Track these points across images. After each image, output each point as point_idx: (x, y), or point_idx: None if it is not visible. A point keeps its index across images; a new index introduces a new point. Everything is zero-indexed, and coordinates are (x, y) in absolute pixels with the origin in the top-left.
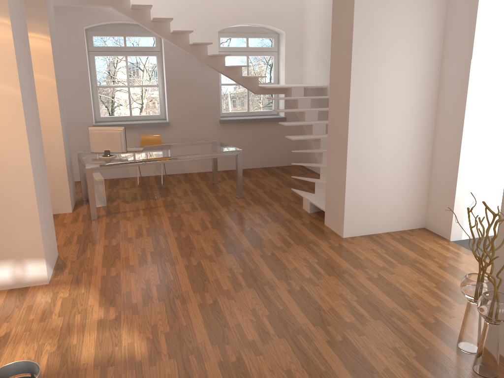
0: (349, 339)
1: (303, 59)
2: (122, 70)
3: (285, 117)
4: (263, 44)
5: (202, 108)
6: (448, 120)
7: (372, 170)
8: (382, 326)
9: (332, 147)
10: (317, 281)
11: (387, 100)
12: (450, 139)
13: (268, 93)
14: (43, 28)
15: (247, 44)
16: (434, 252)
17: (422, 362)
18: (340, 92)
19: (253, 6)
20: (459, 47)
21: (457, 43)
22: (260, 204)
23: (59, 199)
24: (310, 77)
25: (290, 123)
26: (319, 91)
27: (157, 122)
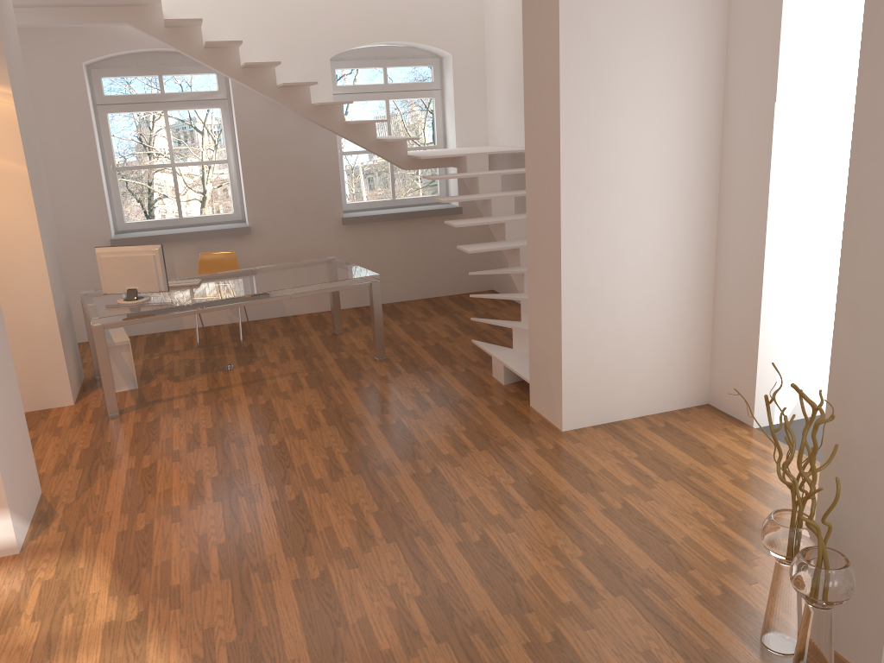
0: (565, 639)
1: (487, 101)
2: (164, 133)
3: (460, 208)
4: (417, 74)
5: (309, 197)
6: (740, 212)
7: (609, 308)
8: (626, 608)
9: (536, 269)
10: (512, 522)
11: (629, 180)
12: (745, 246)
13: (426, 166)
14: None
15: (385, 79)
16: (725, 452)
17: None
18: (544, 169)
19: (392, 10)
20: (754, 79)
21: (749, 73)
22: (417, 371)
23: (48, 383)
24: (501, 134)
25: (464, 221)
26: (517, 158)
27: (229, 228)
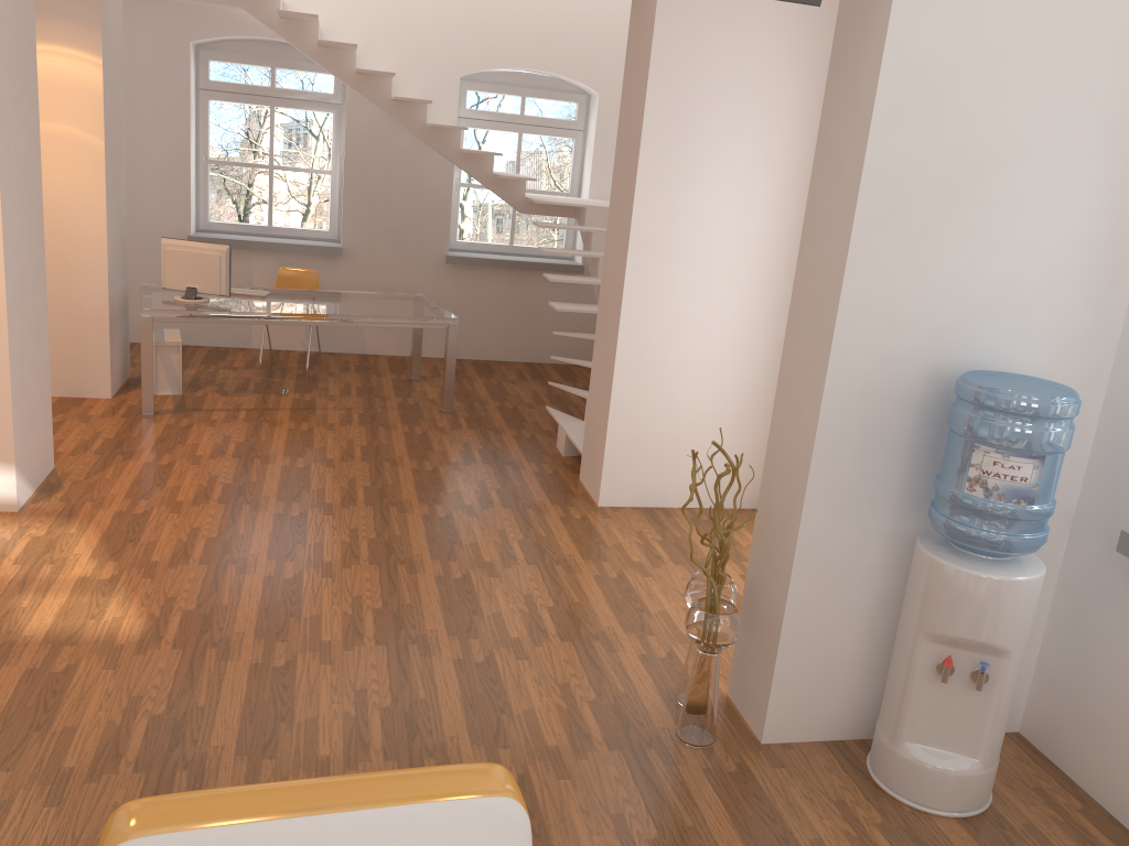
0: (495, 662)
1: None
2: (274, 131)
3: (581, 266)
4: (573, 110)
5: (413, 227)
6: None
7: (667, 384)
8: (567, 651)
9: (602, 332)
10: (499, 570)
11: (705, 253)
12: None
13: (544, 213)
14: (91, 41)
15: (522, 109)
16: None
17: (597, 710)
18: (620, 227)
19: (538, 35)
20: None
21: None
22: (479, 429)
23: (89, 370)
24: None
25: (563, 277)
26: None
27: (318, 246)
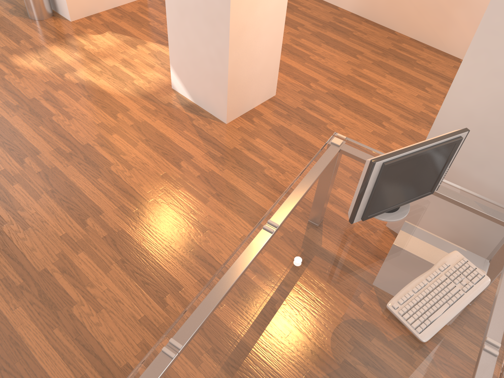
0: None
1: None
2: None
3: None
4: None
5: None
6: None
7: None
8: None
9: None
10: None
11: None
12: None
13: None
14: None
15: None
16: None
17: None
18: None
19: None
20: None
21: None
22: None
23: None
24: None
25: None
26: None
27: None
